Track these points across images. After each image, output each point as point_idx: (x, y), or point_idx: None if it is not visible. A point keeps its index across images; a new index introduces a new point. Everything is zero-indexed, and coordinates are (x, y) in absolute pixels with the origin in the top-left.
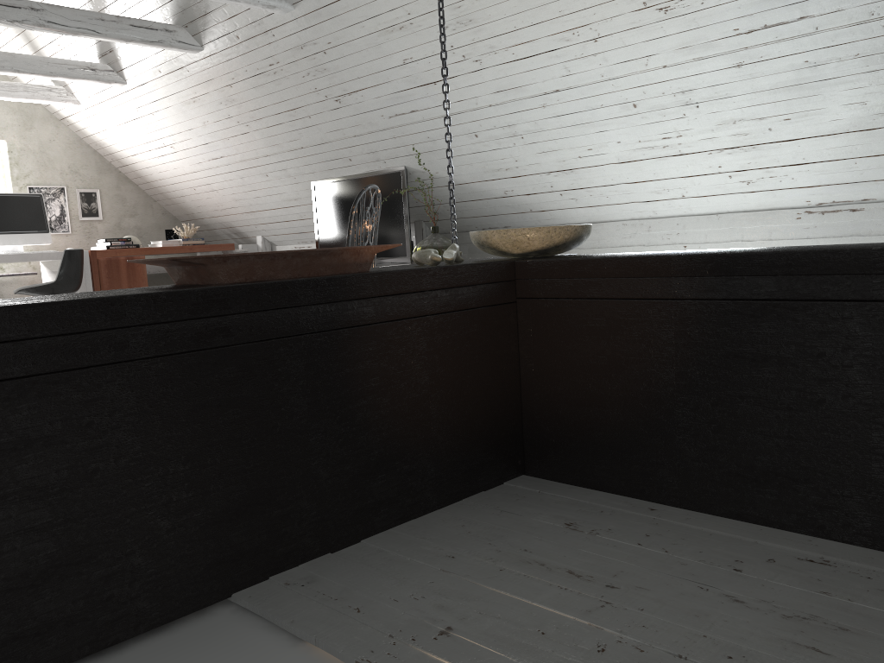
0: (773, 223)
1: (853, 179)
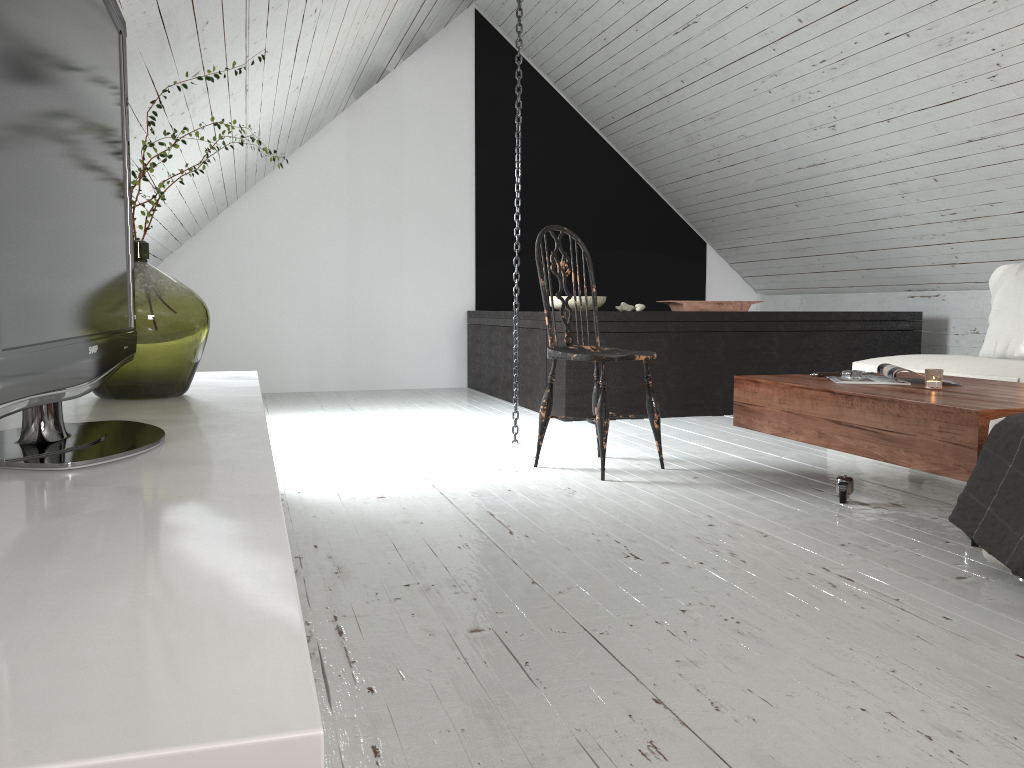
0: None
1: None
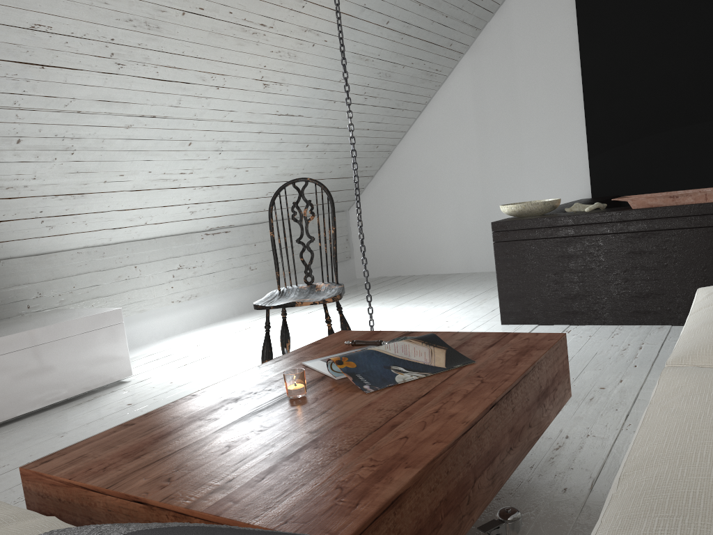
0: (190, 242)
1: (237, 212)
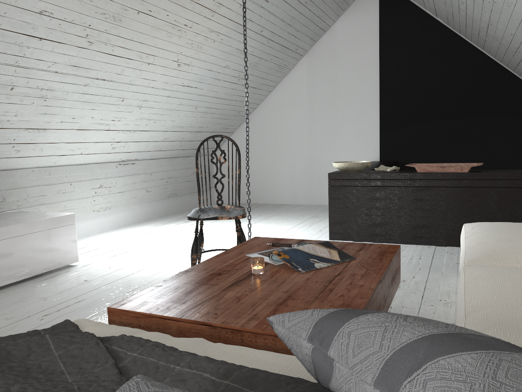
0: (108, 169)
1: (142, 150)
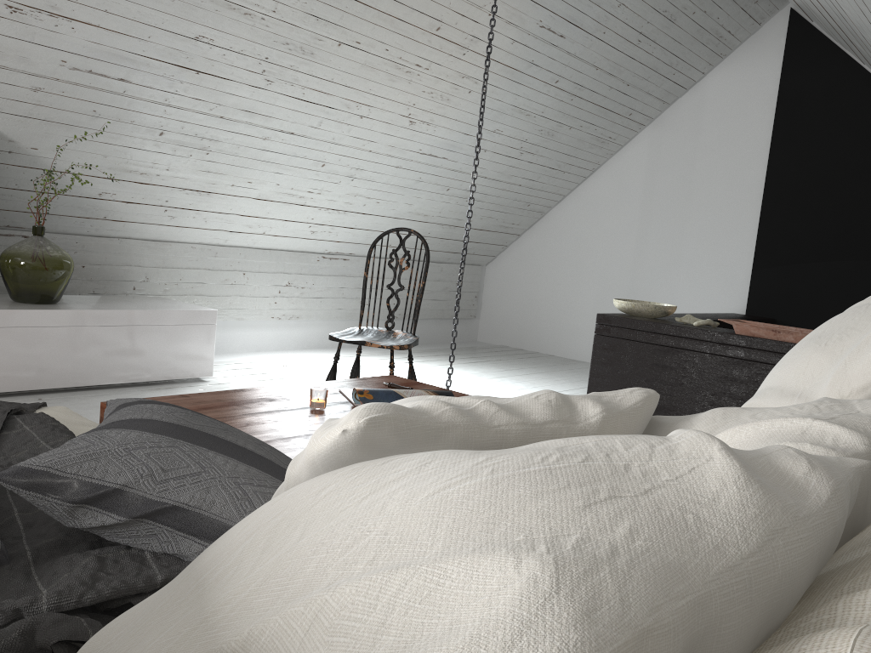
0: (304, 262)
1: (360, 242)
